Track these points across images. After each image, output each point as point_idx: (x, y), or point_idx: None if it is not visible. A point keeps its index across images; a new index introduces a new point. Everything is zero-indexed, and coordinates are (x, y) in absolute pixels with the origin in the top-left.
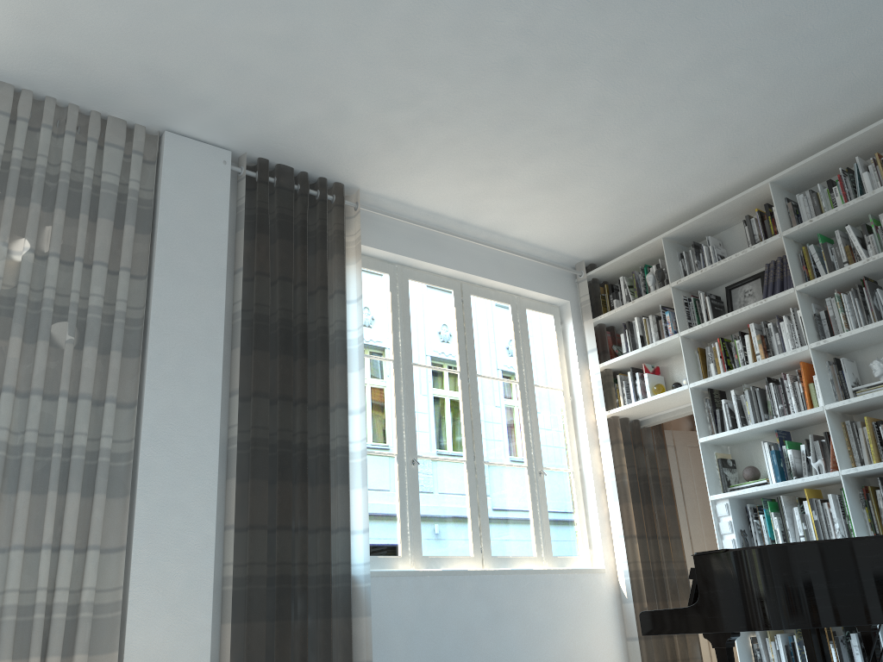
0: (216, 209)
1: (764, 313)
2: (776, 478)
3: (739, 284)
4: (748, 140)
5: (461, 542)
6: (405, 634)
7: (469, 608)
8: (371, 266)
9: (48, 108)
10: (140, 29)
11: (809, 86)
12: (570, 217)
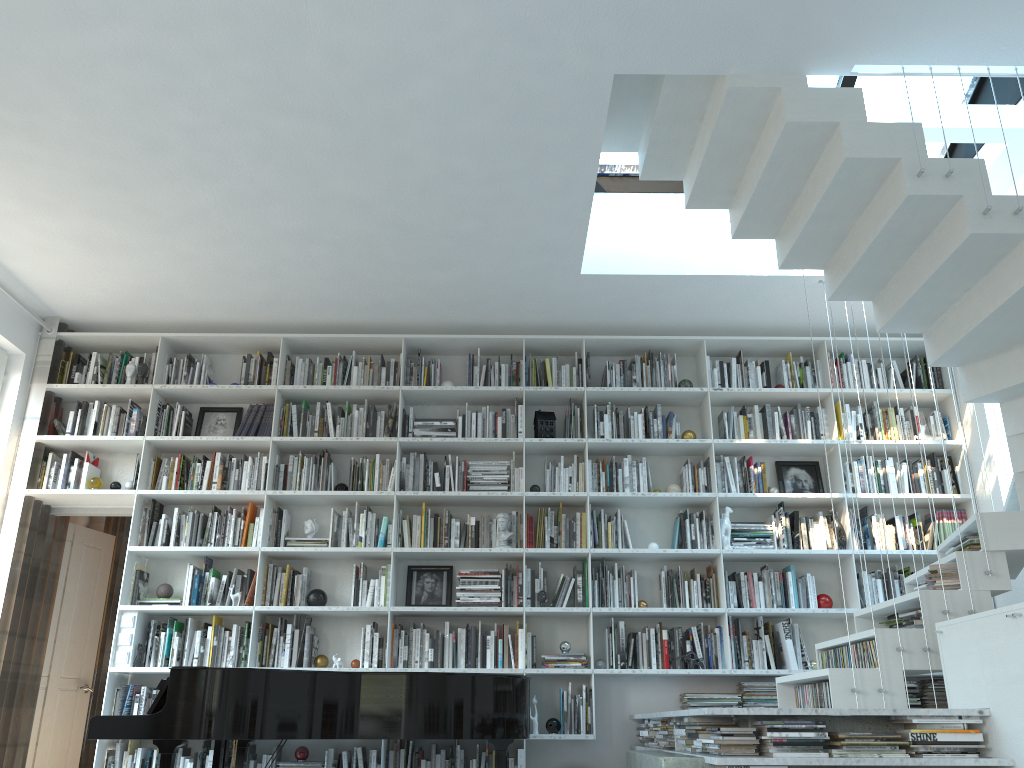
0: None
1: (233, 447)
2: (192, 601)
3: (215, 409)
4: (287, 298)
5: None
6: None
7: None
8: None
9: None
10: None
11: (355, 287)
12: (84, 277)
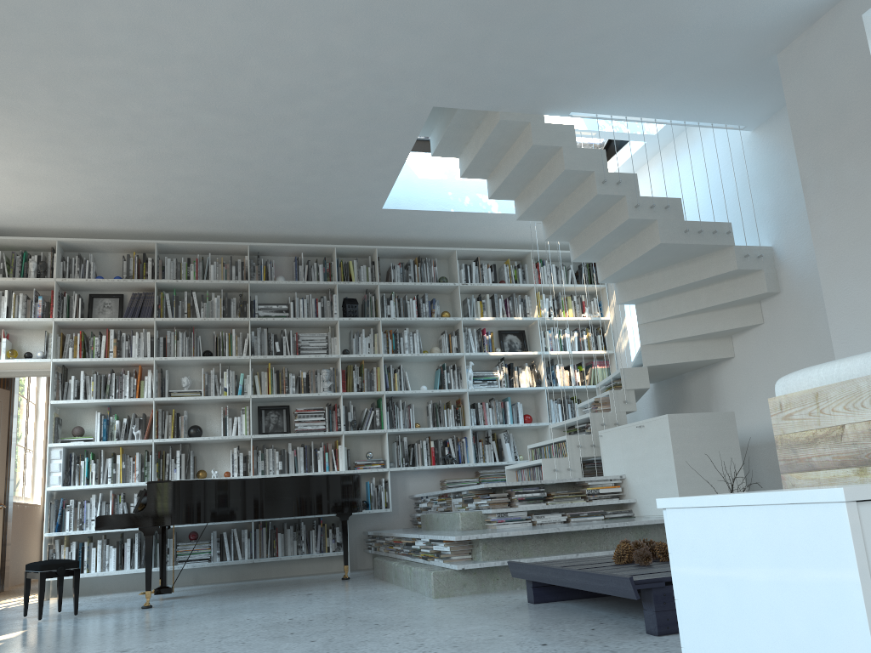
0: None
1: (121, 325)
2: (103, 438)
3: (102, 296)
4: (164, 216)
5: None
6: None
7: None
8: None
9: None
10: None
11: (220, 211)
12: (4, 198)
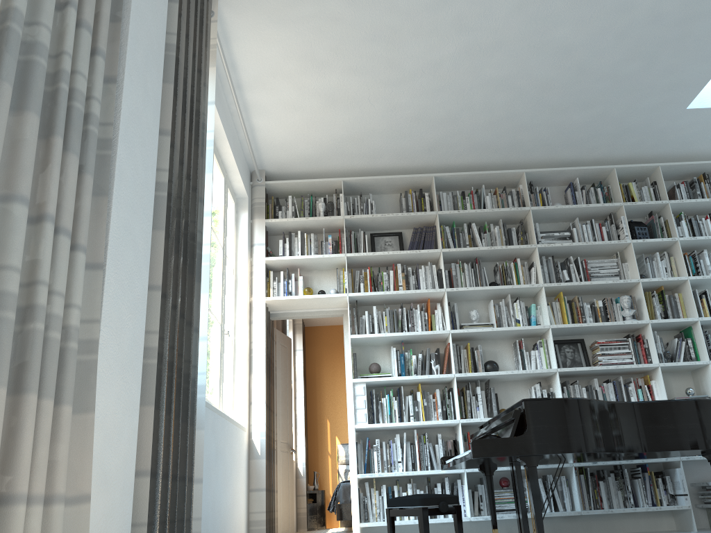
0: None
1: (406, 260)
2: (402, 374)
3: (382, 234)
4: (447, 143)
5: None
6: None
7: (209, 443)
8: None
9: None
10: None
11: (506, 130)
12: (306, 132)
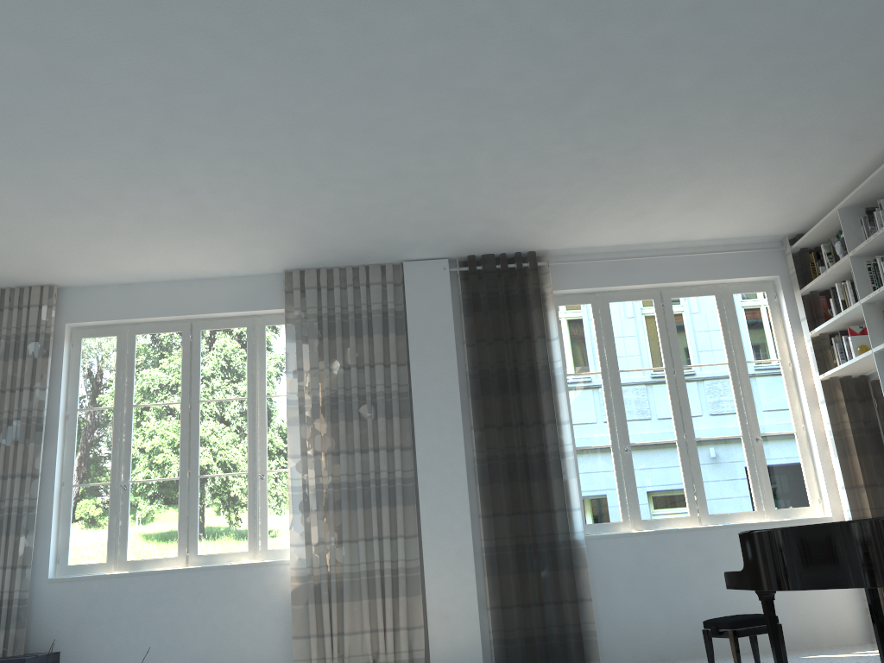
0: (442, 305)
1: None
2: None
3: None
4: (856, 127)
5: (677, 506)
6: (626, 579)
7: (683, 558)
8: (574, 302)
9: (335, 274)
10: (356, 228)
11: (873, 82)
12: (738, 216)
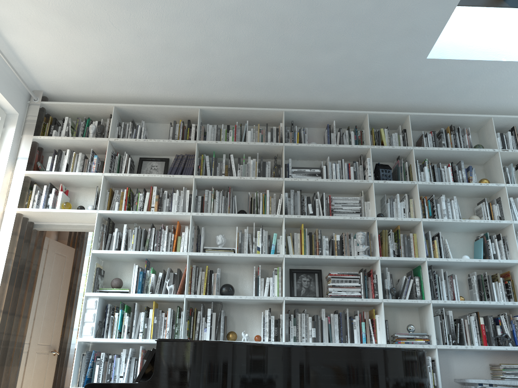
0: None
1: (164, 183)
2: (138, 290)
3: (150, 159)
4: (207, 77)
5: None
6: None
7: None
8: None
9: None
10: None
11: (259, 68)
12: (64, 53)
